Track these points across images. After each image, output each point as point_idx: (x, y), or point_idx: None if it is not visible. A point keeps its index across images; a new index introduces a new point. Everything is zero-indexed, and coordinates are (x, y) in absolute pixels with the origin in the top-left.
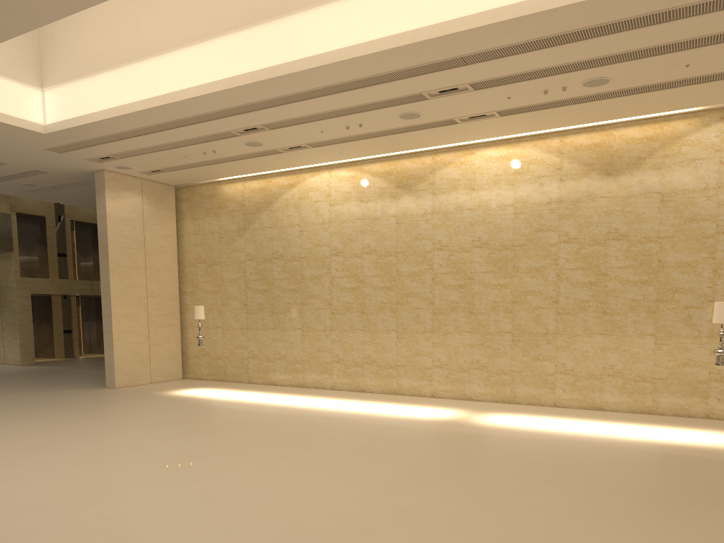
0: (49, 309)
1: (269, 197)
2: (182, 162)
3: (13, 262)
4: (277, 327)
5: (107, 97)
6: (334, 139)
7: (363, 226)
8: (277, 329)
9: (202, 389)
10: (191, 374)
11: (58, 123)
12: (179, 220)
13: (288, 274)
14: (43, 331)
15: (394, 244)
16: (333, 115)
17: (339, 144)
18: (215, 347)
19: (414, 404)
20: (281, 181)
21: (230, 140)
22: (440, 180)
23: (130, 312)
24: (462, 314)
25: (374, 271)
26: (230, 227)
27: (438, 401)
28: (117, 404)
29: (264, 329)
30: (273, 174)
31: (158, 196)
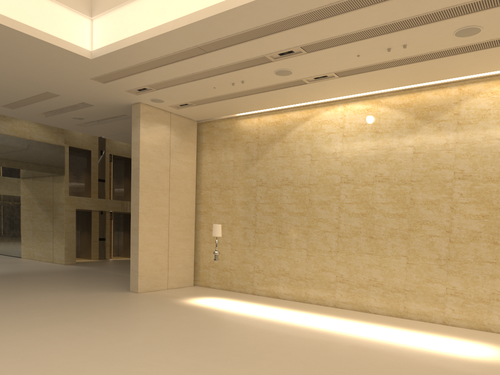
0: (89, 221)
1: (283, 130)
2: (209, 94)
3: (64, 184)
4: (283, 246)
5: (150, 17)
6: (365, 67)
7: (377, 156)
8: (283, 248)
9: (214, 299)
10: (201, 282)
11: (103, 48)
12: (198, 151)
13: (297, 199)
14: (84, 238)
15: (409, 173)
16: (381, 32)
17: (367, 73)
18: (223, 260)
19: (434, 333)
20: (295, 115)
21: (262, 67)
22: (467, 110)
23: (154, 227)
24: (484, 244)
25: (385, 199)
26: (244, 156)
27: (455, 331)
28: (139, 312)
29: (270, 247)
30: (288, 109)
31: (183, 129)
